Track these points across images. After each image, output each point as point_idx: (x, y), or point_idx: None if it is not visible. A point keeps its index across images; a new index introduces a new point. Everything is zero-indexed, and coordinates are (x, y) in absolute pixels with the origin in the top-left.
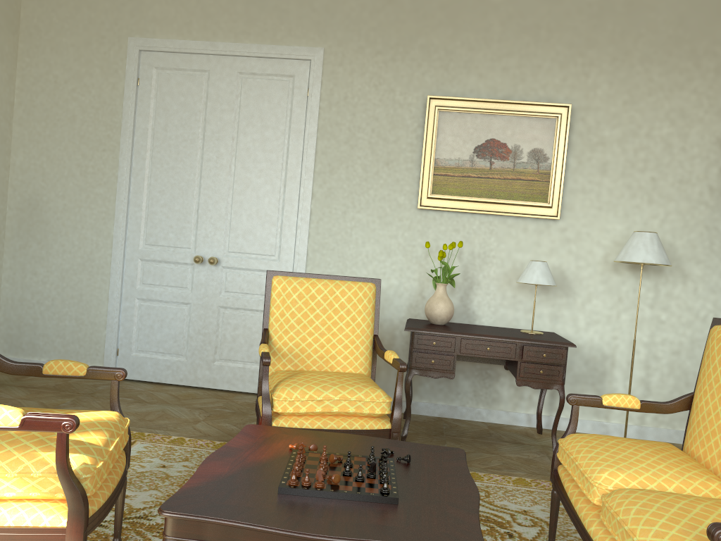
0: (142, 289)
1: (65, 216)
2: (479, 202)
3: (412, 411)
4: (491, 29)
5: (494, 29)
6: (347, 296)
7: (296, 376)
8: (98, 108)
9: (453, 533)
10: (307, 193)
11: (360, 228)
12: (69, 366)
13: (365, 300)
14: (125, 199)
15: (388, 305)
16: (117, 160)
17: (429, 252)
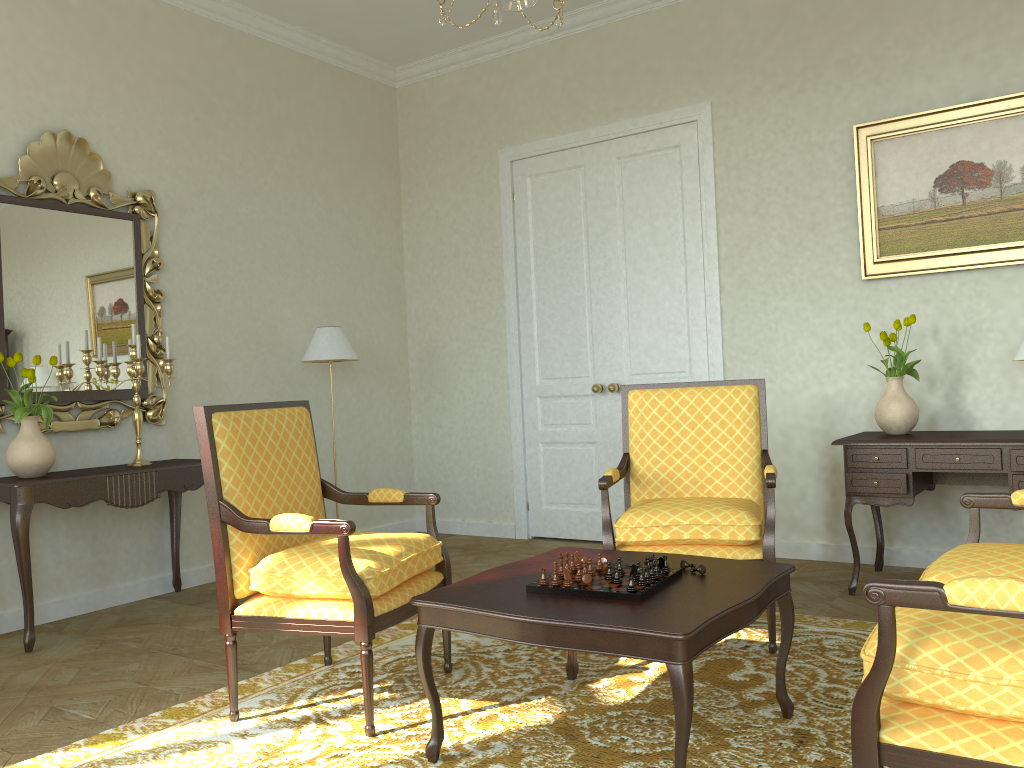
0: (544, 431)
1: (461, 360)
2: (952, 255)
3: (893, 562)
4: (936, 10)
5: (941, 8)
6: (719, 405)
7: (649, 502)
8: (478, 236)
9: (669, 621)
10: (713, 286)
11: (788, 320)
12: (388, 493)
13: (743, 407)
14: (515, 330)
15: (839, 417)
16: (503, 289)
17: (870, 337)
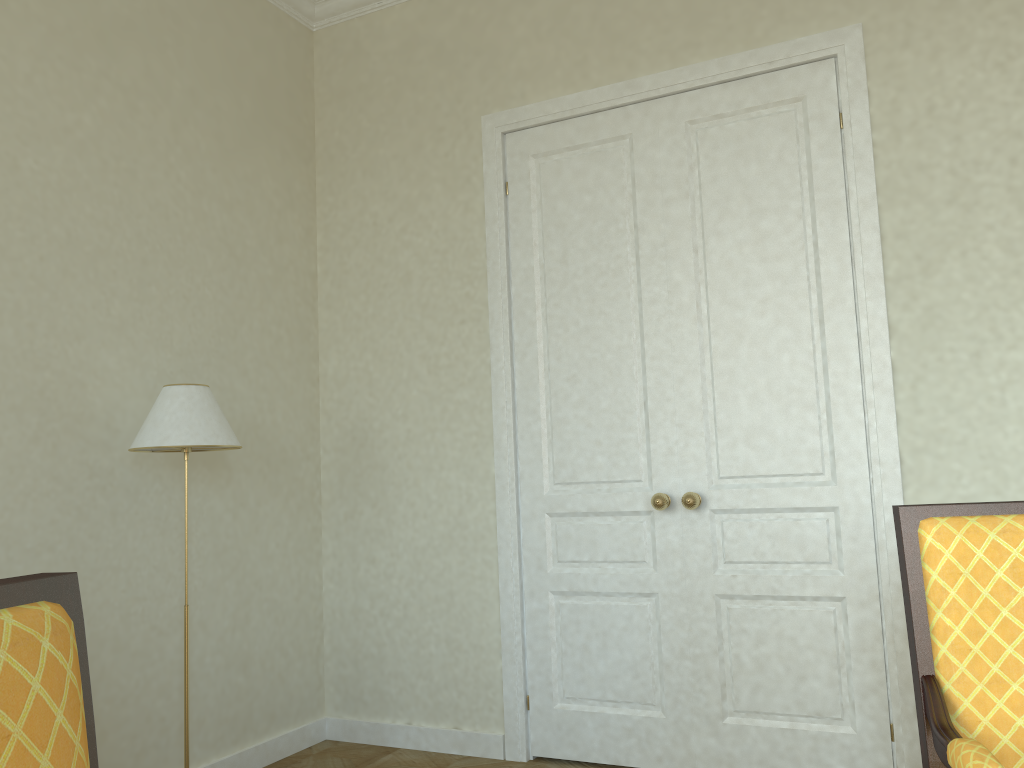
0: (558, 572)
1: (411, 451)
2: None
3: None
4: None
5: None
6: None
7: None
8: (445, 251)
9: None
10: (877, 327)
11: None
12: None
13: None
14: (508, 402)
15: None
16: (487, 335)
17: None
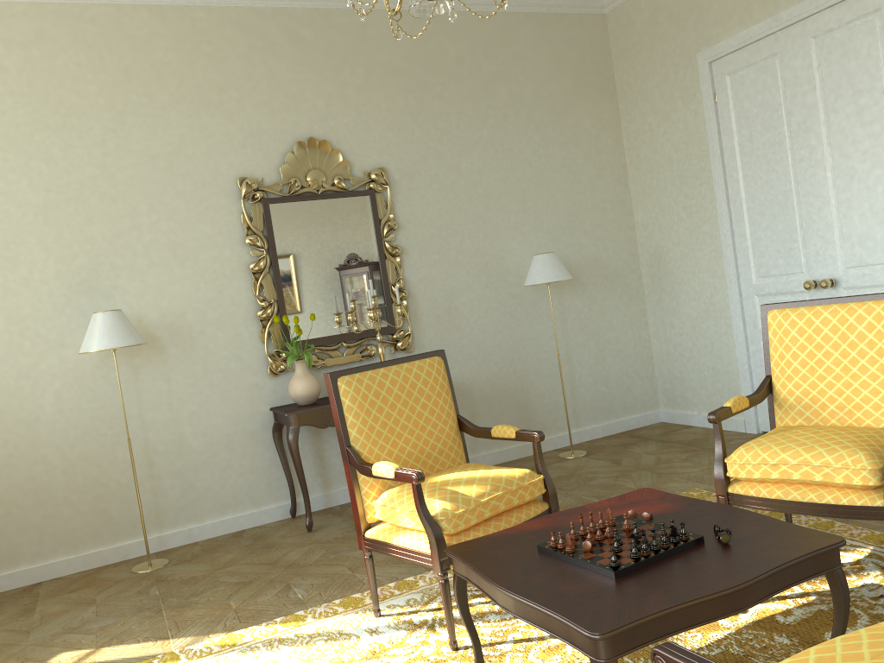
0: None
1: (683, 263)
2: None
3: None
4: None
5: None
6: (866, 323)
7: (772, 434)
8: (687, 142)
9: (605, 613)
10: None
11: None
12: (504, 430)
13: None
14: (728, 231)
15: None
16: (714, 191)
17: None
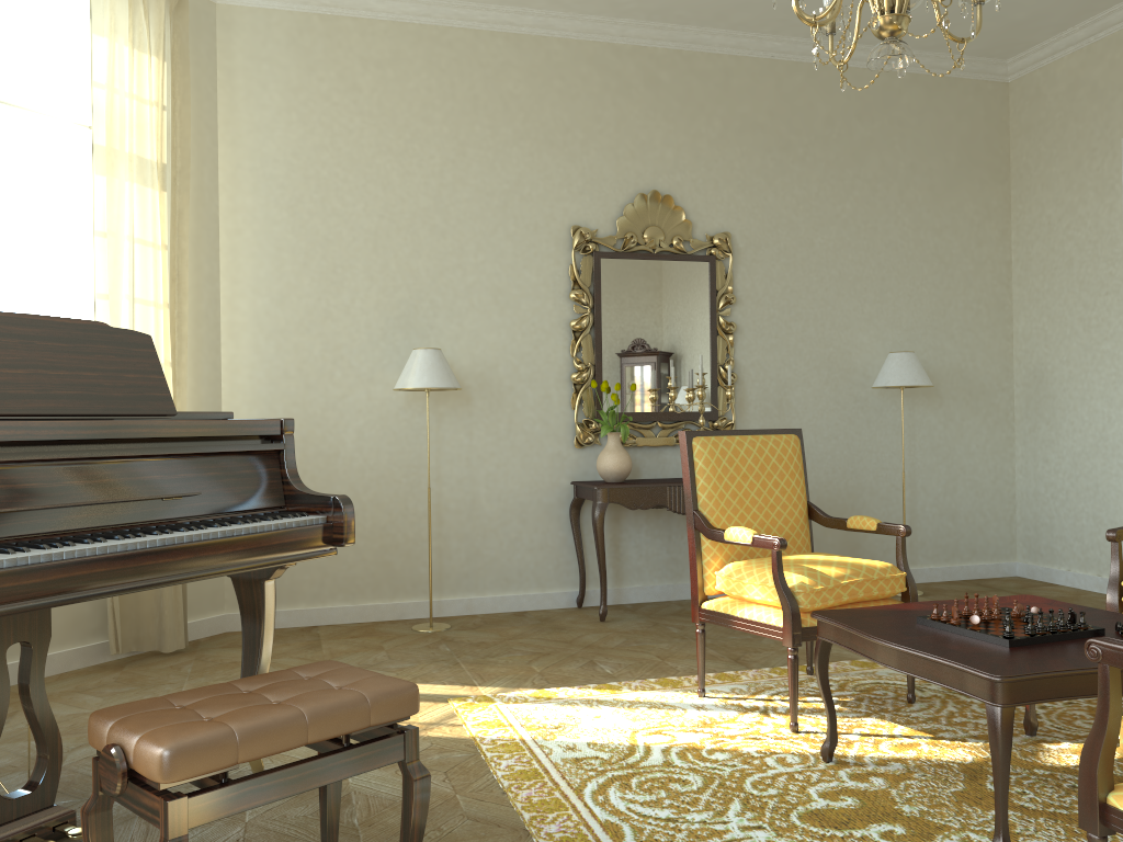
0: None
1: (1071, 386)
2: None
3: None
4: None
5: None
6: None
7: None
8: (1095, 242)
9: (1003, 665)
10: None
11: None
12: (863, 521)
13: None
14: None
15: None
16: (1122, 303)
17: None
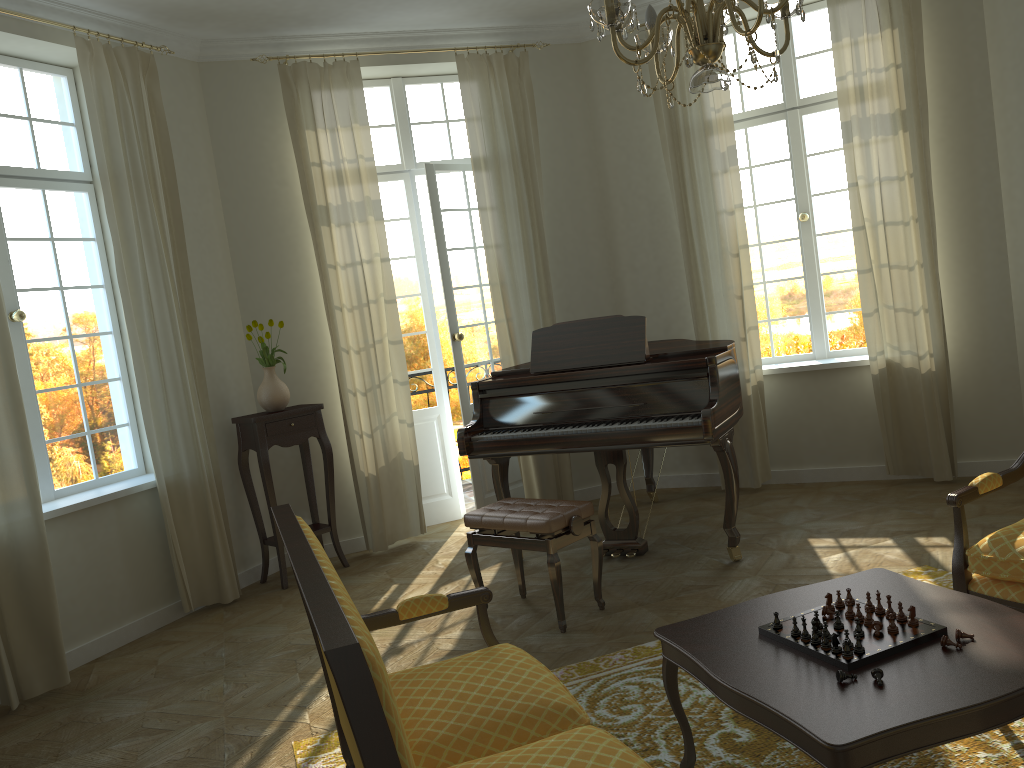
0: None
1: None
2: None
3: None
4: None
5: None
6: None
7: None
8: None
9: (687, 631)
10: None
11: None
12: None
13: None
14: None
15: None
16: None
17: None
